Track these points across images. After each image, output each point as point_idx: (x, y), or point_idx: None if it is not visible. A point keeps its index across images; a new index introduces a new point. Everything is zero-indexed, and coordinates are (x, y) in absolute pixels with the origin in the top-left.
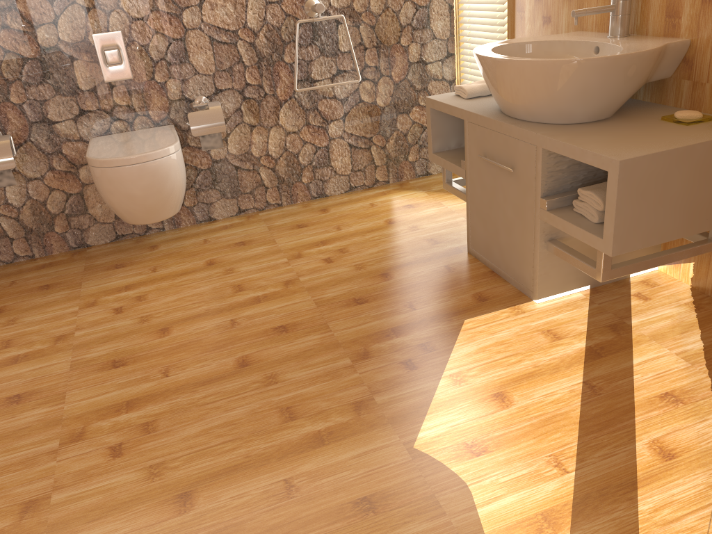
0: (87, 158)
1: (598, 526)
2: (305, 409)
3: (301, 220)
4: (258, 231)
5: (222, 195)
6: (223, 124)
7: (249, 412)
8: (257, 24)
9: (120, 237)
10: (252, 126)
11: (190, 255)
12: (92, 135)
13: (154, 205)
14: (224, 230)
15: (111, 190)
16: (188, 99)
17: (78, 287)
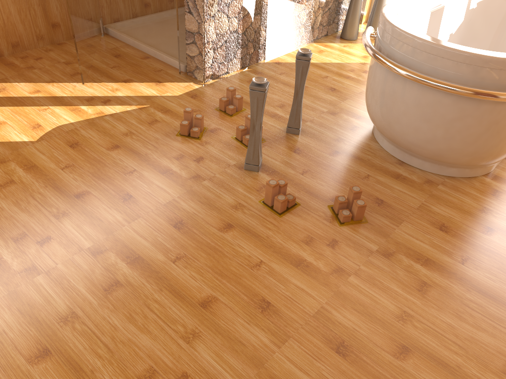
0: None
1: (75, 102)
2: (3, 179)
3: None
4: None
5: None
6: None
7: (5, 199)
8: None
9: None
10: None
11: None
12: None
13: None
14: None
15: None
16: None
17: None
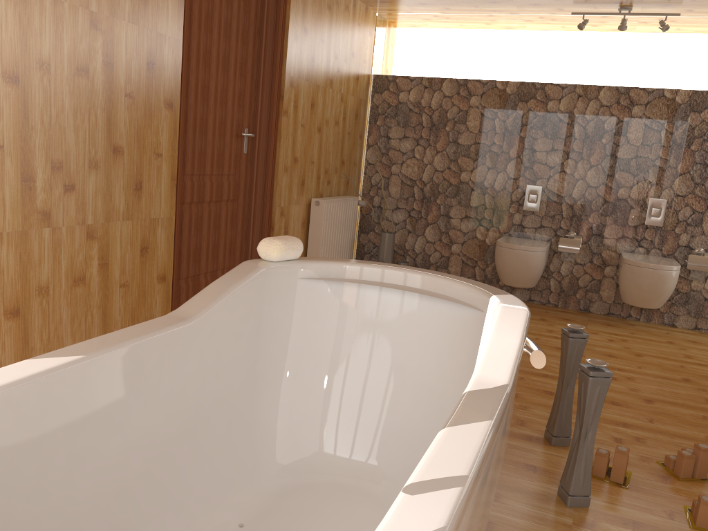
0: (623, 258)
1: None
2: None
3: None
4: (706, 340)
5: (688, 312)
6: None
7: (687, 393)
8: None
9: (611, 313)
10: None
11: (656, 335)
12: (622, 250)
13: (649, 296)
14: (681, 333)
15: (629, 279)
16: (691, 247)
17: (585, 325)
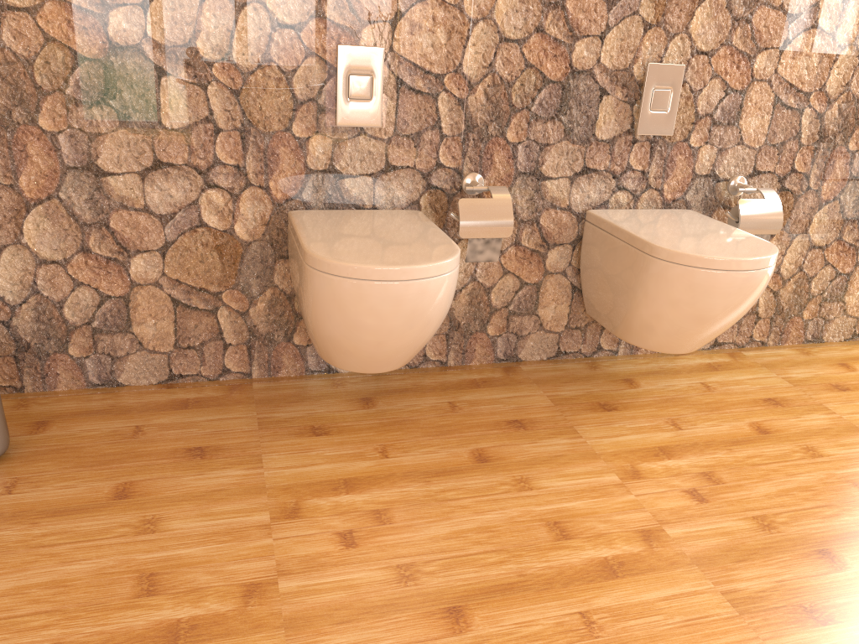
0: (658, 246)
1: None
2: None
3: (826, 376)
4: (776, 383)
5: None
6: (779, 224)
7: None
8: (843, 90)
9: (566, 355)
10: (781, 230)
11: (709, 408)
12: (589, 206)
13: (715, 331)
14: (716, 372)
15: (680, 301)
16: (722, 178)
17: (577, 435)
